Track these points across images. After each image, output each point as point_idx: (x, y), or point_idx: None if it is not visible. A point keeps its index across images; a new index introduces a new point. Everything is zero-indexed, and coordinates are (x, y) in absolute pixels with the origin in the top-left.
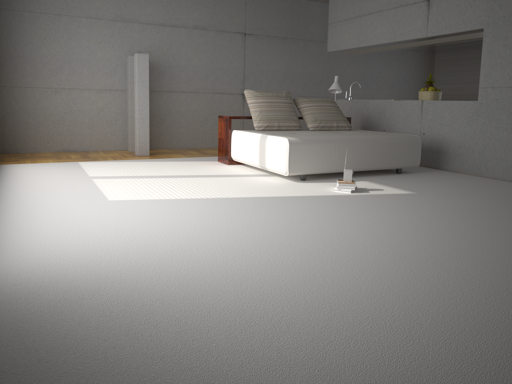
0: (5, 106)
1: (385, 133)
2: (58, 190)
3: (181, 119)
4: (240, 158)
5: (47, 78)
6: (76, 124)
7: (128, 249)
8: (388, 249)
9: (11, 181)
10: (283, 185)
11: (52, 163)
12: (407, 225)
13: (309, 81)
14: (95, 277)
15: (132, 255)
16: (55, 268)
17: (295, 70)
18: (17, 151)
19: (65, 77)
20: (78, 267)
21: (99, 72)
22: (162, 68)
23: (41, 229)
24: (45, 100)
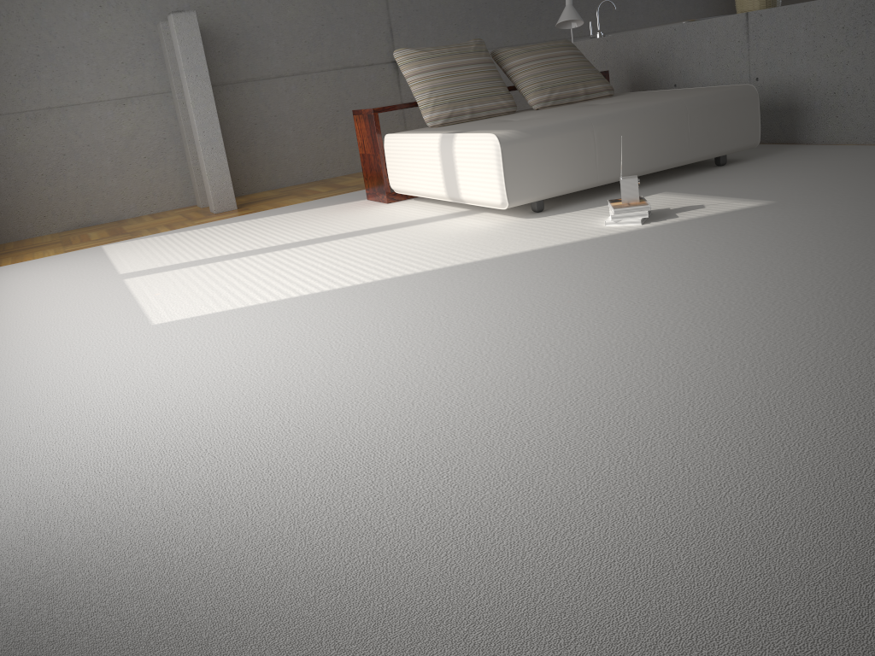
0: None
1: (684, 91)
2: (54, 318)
3: (286, 129)
4: (408, 188)
5: (13, 94)
6: (90, 173)
7: (185, 451)
8: (770, 354)
9: None
10: (502, 229)
11: (52, 258)
12: (788, 282)
13: (516, 16)
14: (103, 555)
15: (194, 469)
16: (12, 539)
17: None
18: None
19: (47, 85)
20: (67, 528)
21: (111, 64)
22: (230, 37)
23: (1, 425)
24: (19, 136)
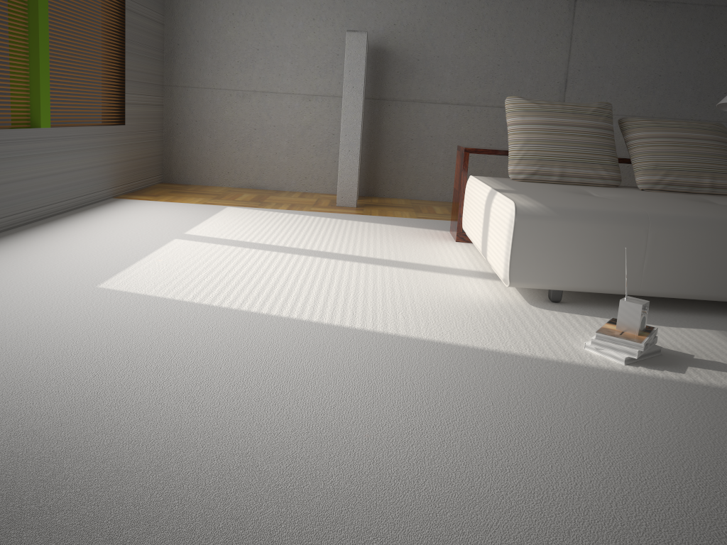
0: (175, 114)
1: None
2: (78, 253)
3: (438, 150)
4: (468, 233)
5: (233, 75)
6: (269, 148)
7: None
8: None
9: (63, 227)
10: (486, 308)
11: (188, 205)
12: None
13: (713, 90)
14: None
15: None
16: None
17: (680, 67)
18: (187, 182)
19: (257, 73)
20: None
21: (309, 66)
22: (411, 61)
23: None
24: (227, 108)
